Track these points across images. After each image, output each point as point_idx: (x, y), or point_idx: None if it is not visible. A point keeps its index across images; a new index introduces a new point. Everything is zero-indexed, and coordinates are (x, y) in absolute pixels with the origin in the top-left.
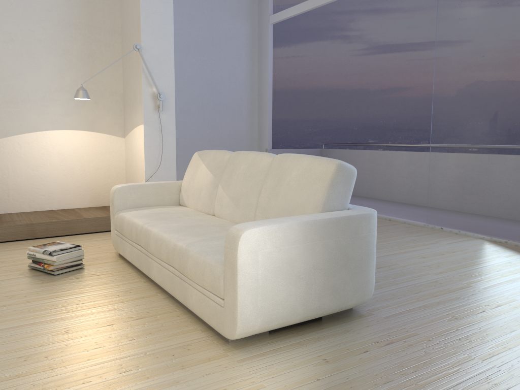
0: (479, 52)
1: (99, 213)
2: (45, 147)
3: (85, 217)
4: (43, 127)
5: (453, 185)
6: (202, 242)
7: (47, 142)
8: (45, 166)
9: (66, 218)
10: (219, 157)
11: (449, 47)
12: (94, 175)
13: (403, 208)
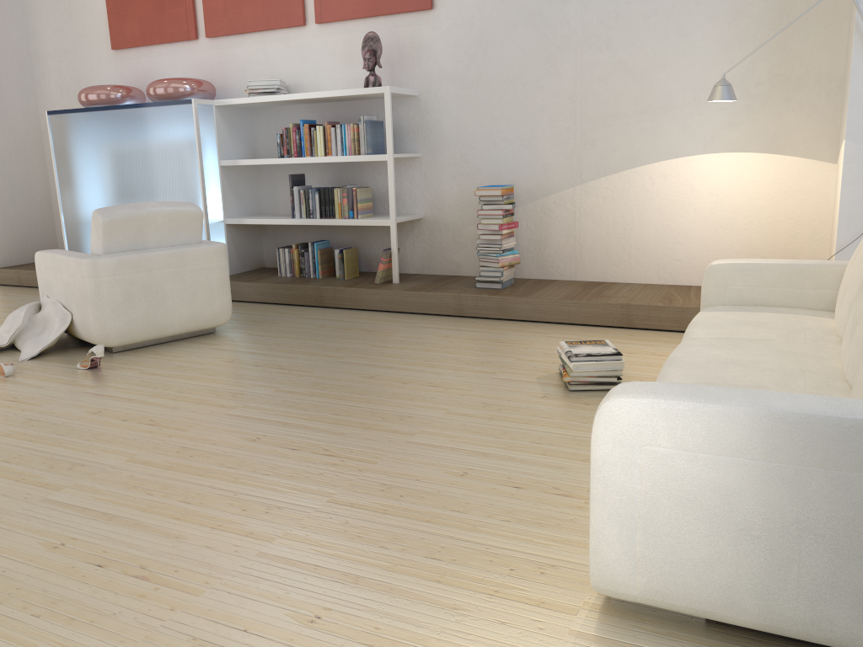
0: None
1: None
2: (689, 183)
3: None
4: (689, 149)
5: None
6: None
7: (693, 174)
8: (686, 214)
9: (684, 303)
10: None
11: None
12: (767, 233)
13: None
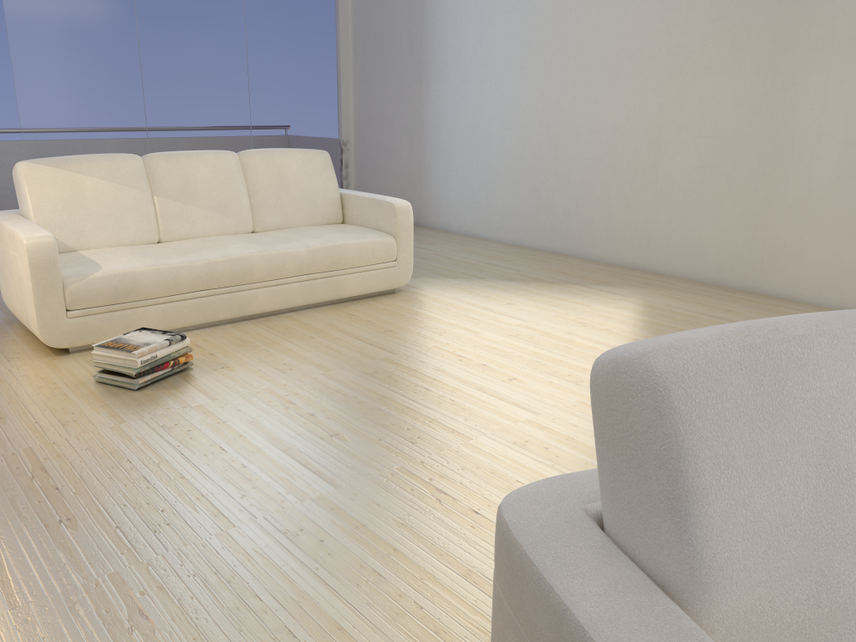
0: (73, 18)
1: None
2: None
3: None
4: None
5: None
6: (328, 237)
7: None
8: None
9: None
10: (127, 163)
11: (28, 1)
12: None
13: None
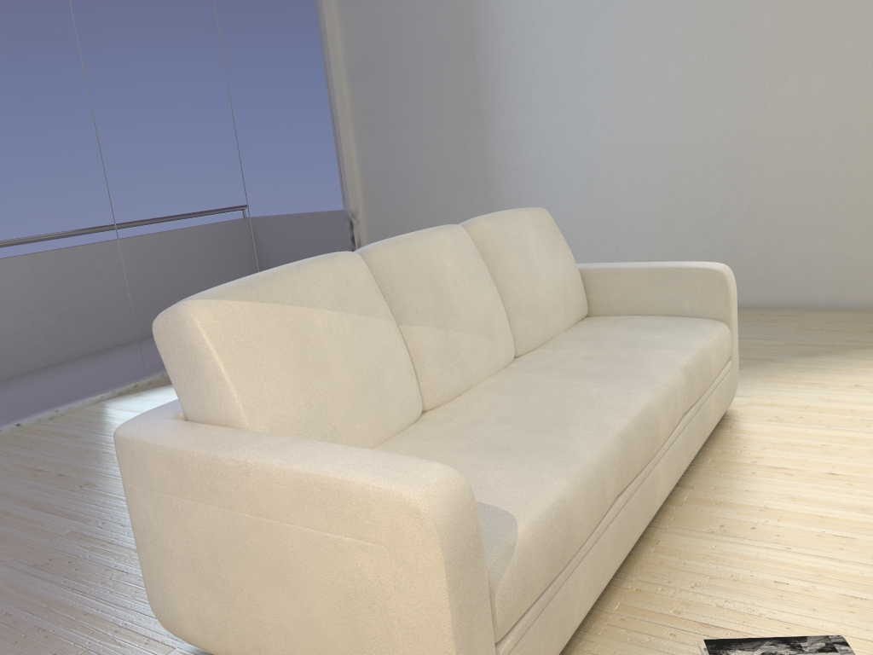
0: None
1: None
2: None
3: None
4: None
5: (9, 331)
6: (671, 343)
7: None
8: None
9: None
10: (354, 270)
11: None
12: None
13: None
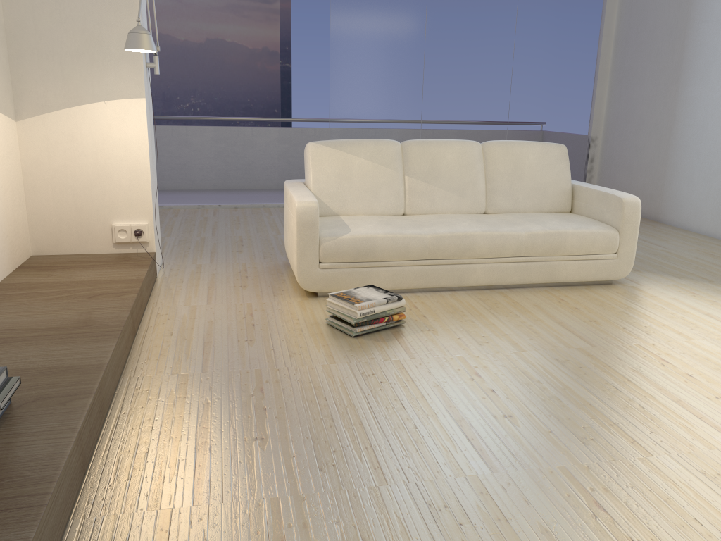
0: (377, 32)
1: (108, 271)
2: None
3: (138, 278)
4: None
5: None
6: (550, 225)
7: None
8: None
9: (121, 288)
10: (387, 147)
11: (347, 21)
12: (4, 206)
13: (246, 195)
